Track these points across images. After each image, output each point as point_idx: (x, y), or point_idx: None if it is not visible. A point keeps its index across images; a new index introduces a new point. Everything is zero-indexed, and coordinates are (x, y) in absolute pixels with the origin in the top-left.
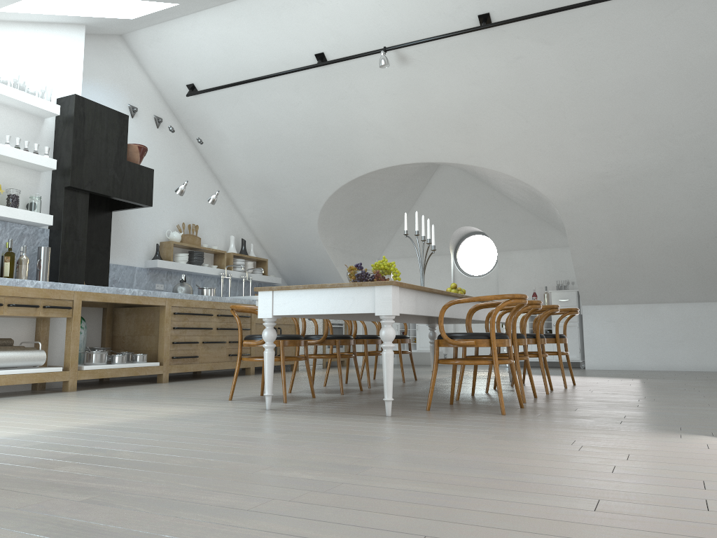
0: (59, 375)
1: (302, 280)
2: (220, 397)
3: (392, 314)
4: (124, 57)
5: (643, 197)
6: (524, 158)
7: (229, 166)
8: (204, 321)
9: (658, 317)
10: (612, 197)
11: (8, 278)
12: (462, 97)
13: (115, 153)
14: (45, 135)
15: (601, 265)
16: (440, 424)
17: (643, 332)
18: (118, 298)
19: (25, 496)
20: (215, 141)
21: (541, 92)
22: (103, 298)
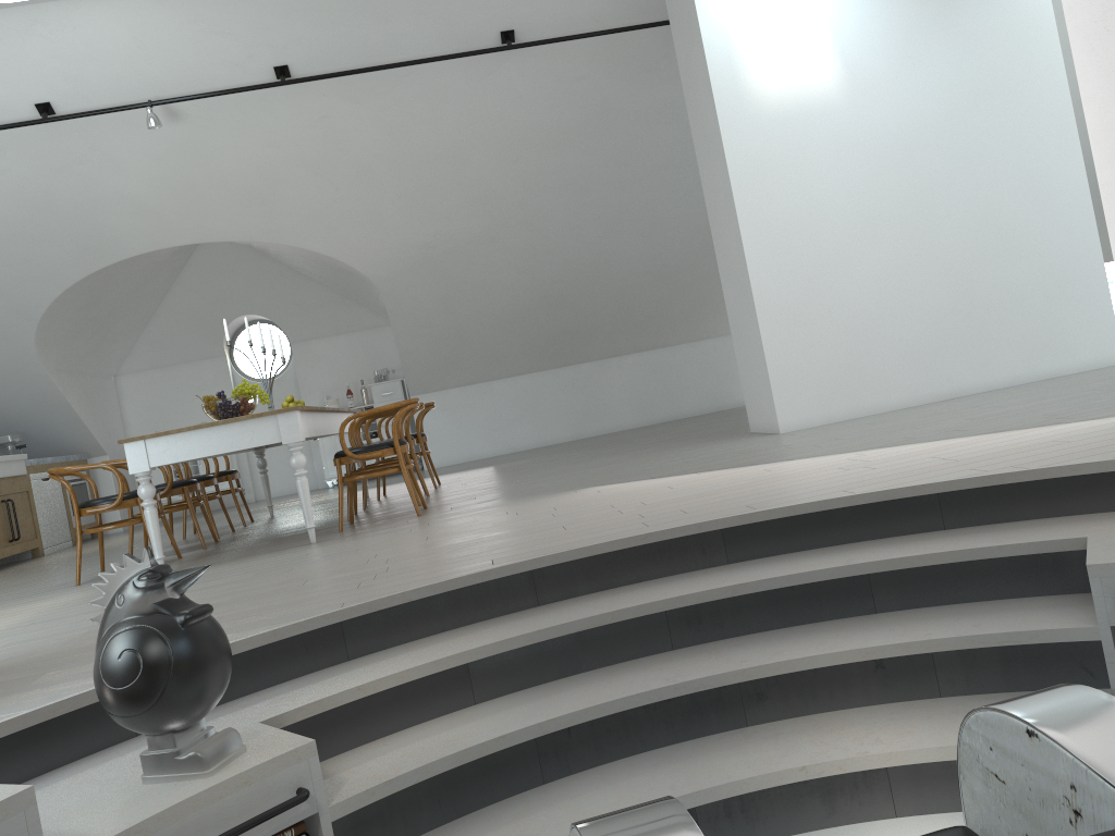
0: None
1: (5, 425)
2: (51, 588)
3: (302, 439)
4: None
5: (470, 267)
6: (335, 231)
7: None
8: None
9: (493, 396)
10: (437, 269)
11: None
12: (255, 162)
13: None
14: None
15: (429, 346)
16: (378, 533)
17: (481, 415)
18: None
19: None
20: None
21: (353, 156)
22: None
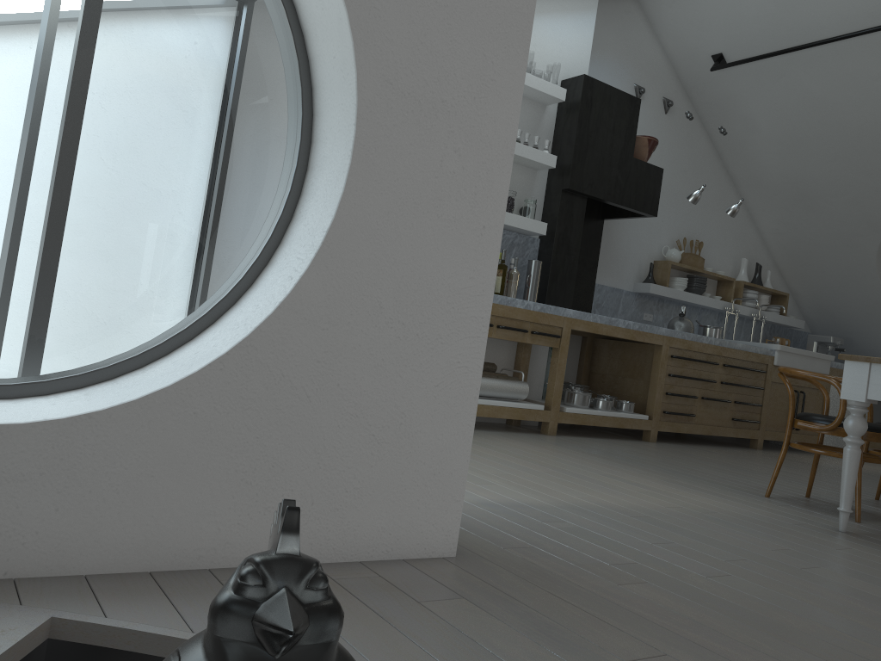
0: (539, 414)
1: (834, 327)
2: (747, 487)
3: None
4: (635, 24)
5: None
6: None
7: (752, 164)
8: (706, 371)
9: None
10: None
11: (499, 295)
12: None
13: (621, 148)
14: (544, 126)
15: None
16: None
17: None
18: (610, 331)
19: (620, 635)
20: (738, 130)
21: None
22: (594, 328)
